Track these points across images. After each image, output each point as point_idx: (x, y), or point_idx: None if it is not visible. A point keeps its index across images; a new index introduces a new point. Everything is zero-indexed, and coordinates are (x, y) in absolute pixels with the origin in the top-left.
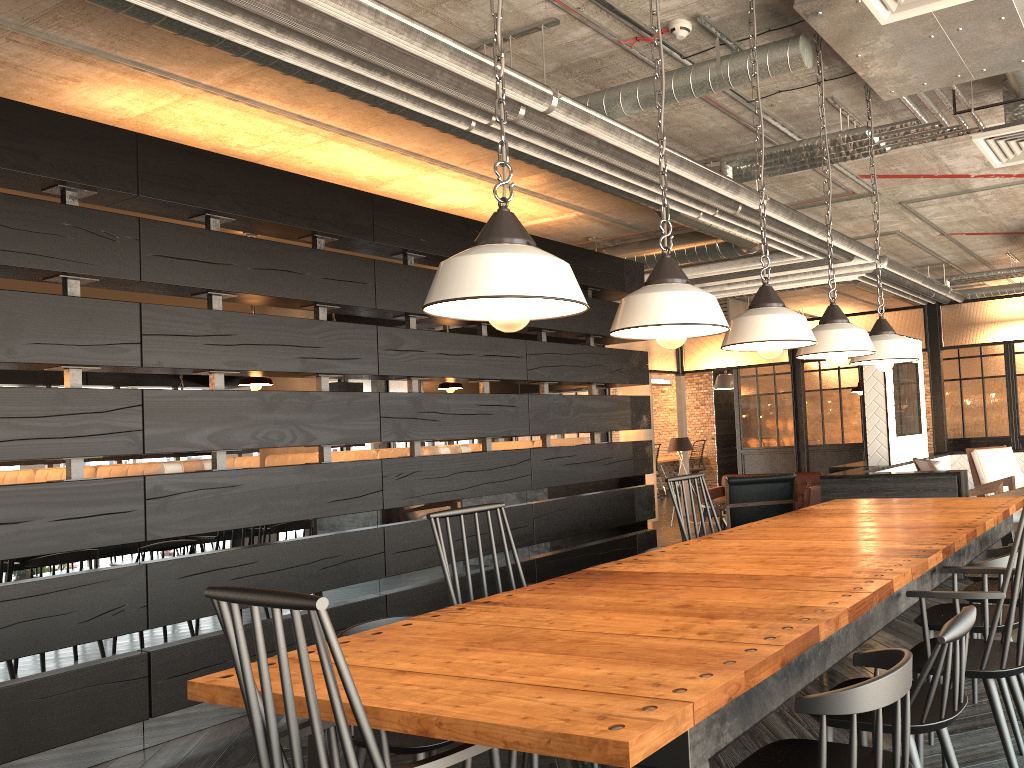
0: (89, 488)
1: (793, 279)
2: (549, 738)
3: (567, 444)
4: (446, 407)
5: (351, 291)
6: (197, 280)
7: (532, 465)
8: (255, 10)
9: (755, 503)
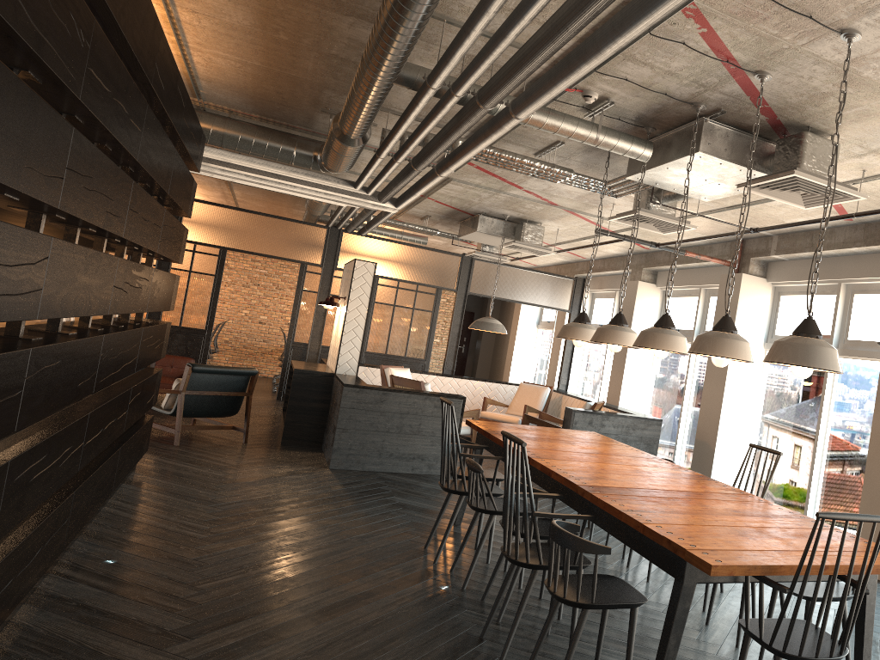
0: (9, 363)
1: (301, 191)
2: None
3: None
4: (132, 278)
5: (135, 138)
6: (96, 106)
7: (140, 345)
8: (564, 39)
9: (212, 392)
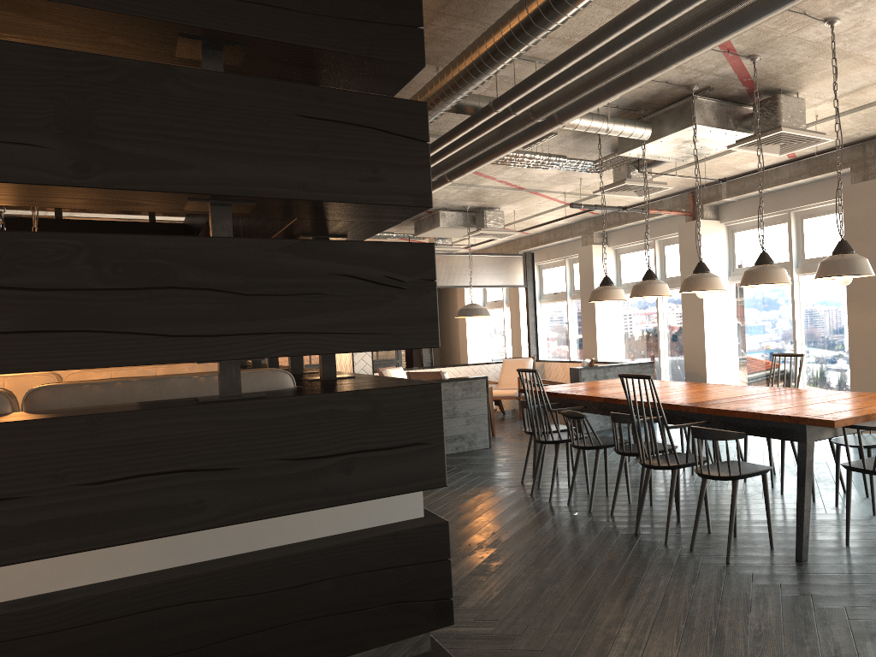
0: None
1: None
2: None
3: None
4: None
5: None
6: None
7: None
8: (642, 63)
9: None
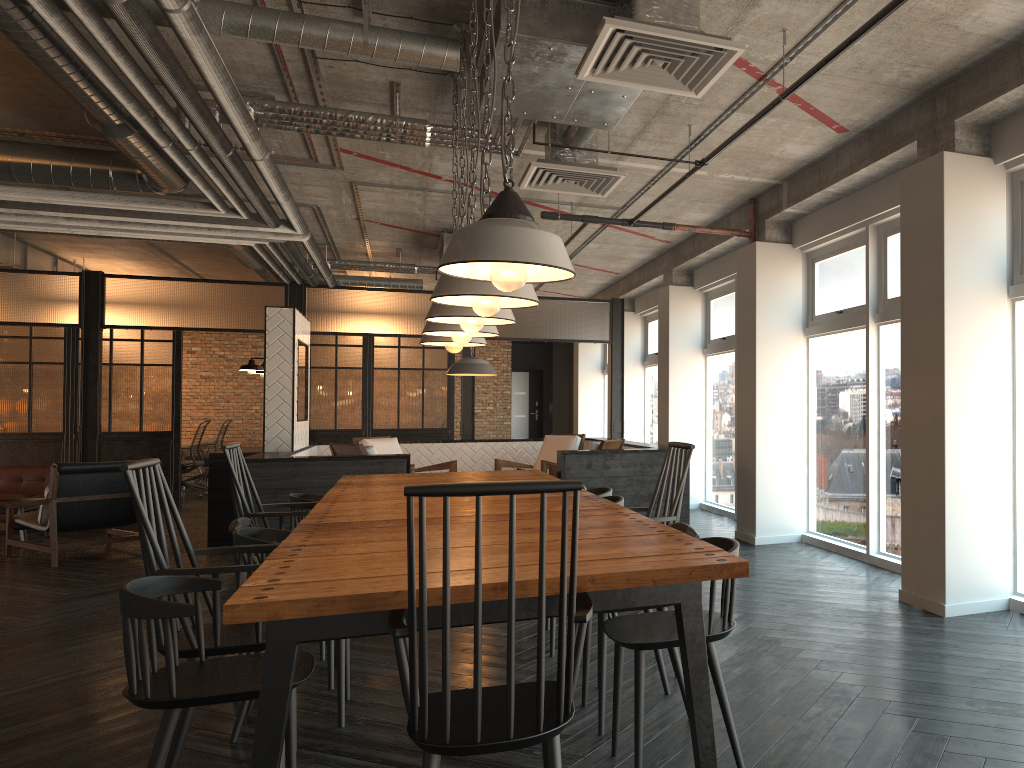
0: None
1: (177, 231)
2: (691, 571)
3: None
4: None
5: None
6: None
7: None
8: None
9: (97, 496)
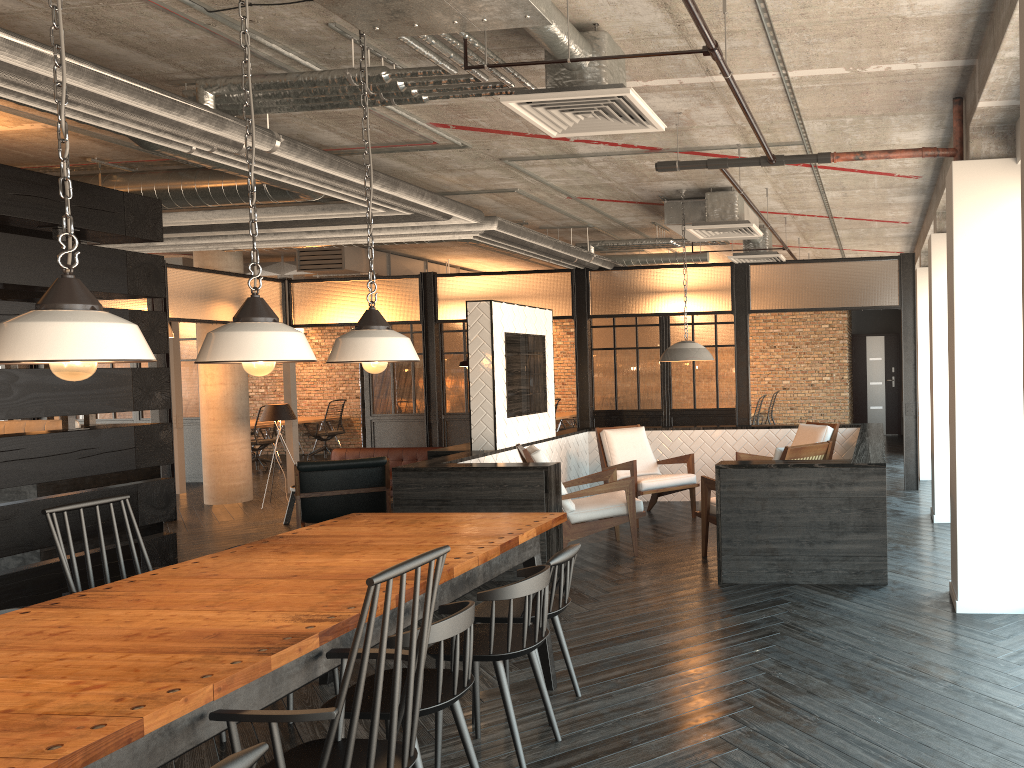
0: None
1: (389, 233)
2: None
3: (35, 428)
4: None
5: None
6: None
7: None
8: None
9: (335, 492)
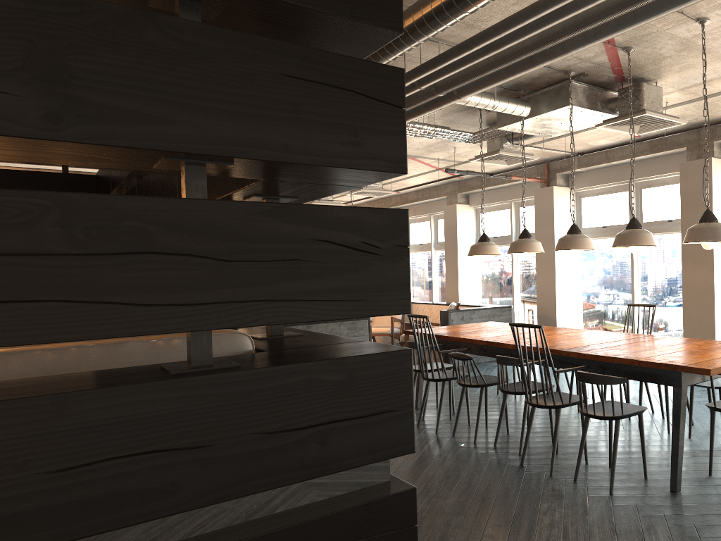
0: None
1: None
2: None
3: None
4: None
5: None
6: None
7: None
8: (547, 47)
9: None
